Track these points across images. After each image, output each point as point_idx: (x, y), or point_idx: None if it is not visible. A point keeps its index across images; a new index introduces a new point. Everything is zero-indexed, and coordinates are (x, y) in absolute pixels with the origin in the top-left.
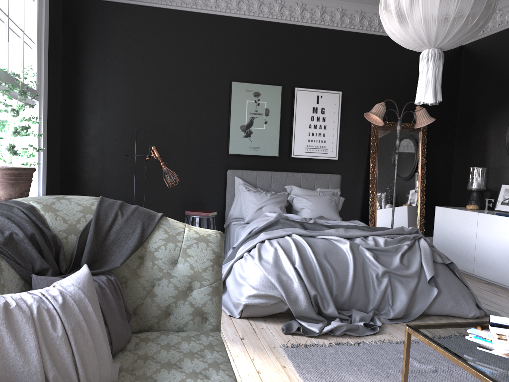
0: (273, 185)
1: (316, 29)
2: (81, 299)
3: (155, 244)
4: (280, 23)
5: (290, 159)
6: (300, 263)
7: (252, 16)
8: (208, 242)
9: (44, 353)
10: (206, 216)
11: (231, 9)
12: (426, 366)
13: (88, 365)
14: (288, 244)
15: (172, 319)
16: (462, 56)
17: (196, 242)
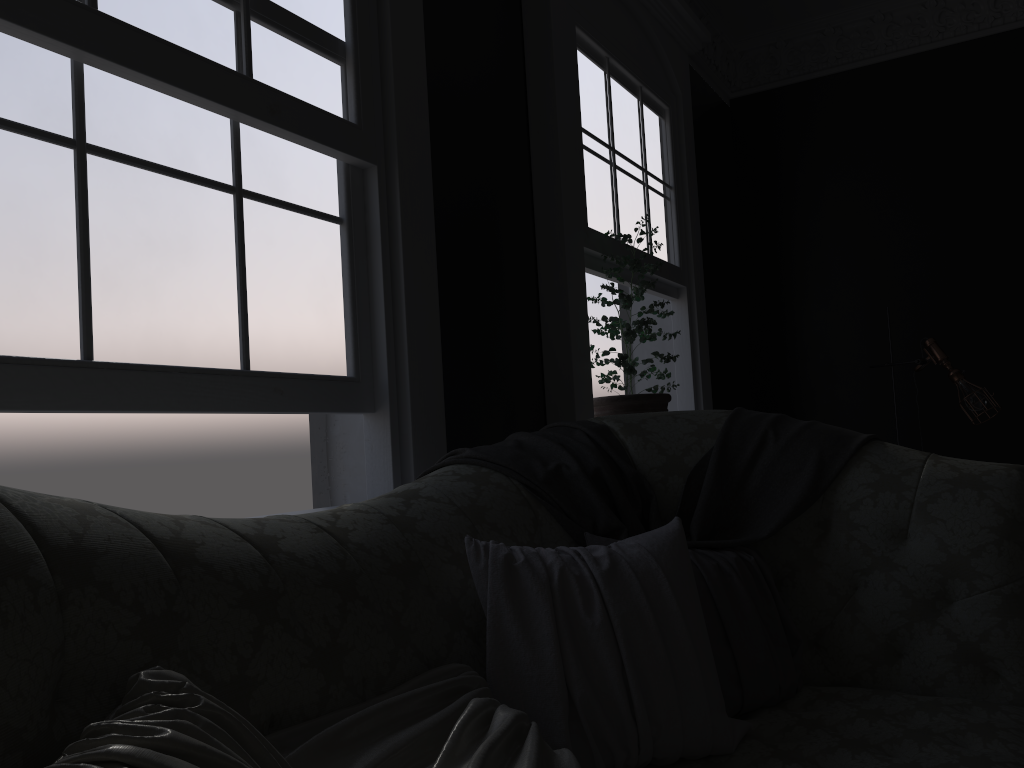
0: None
1: None
2: (650, 571)
3: (850, 495)
4: None
5: None
6: None
7: None
8: (983, 489)
9: (567, 651)
10: None
11: None
12: None
13: (655, 693)
14: None
15: (905, 666)
16: None
17: (949, 490)
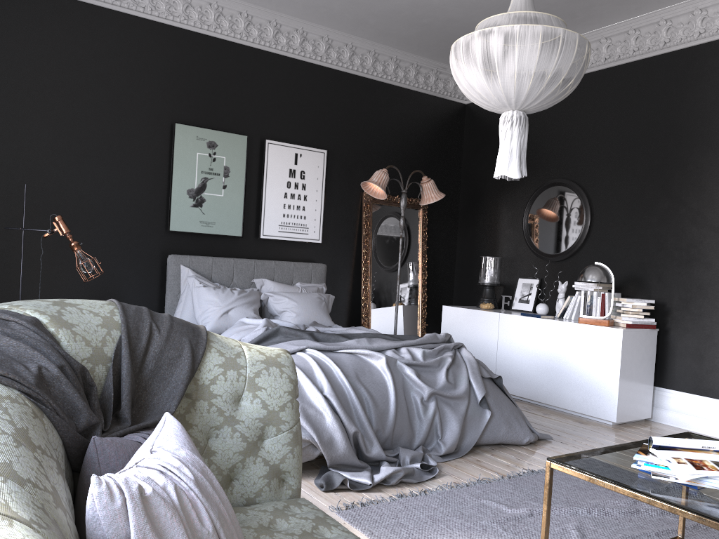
0: (236, 278)
1: (294, 60)
2: (203, 469)
3: (210, 373)
4: (245, 46)
5: (258, 241)
6: (331, 389)
7: (206, 31)
8: (281, 367)
9: None
10: None
11: (175, 16)
12: (519, 510)
13: None
14: (306, 364)
15: (236, 487)
16: (465, 117)
17: (265, 368)
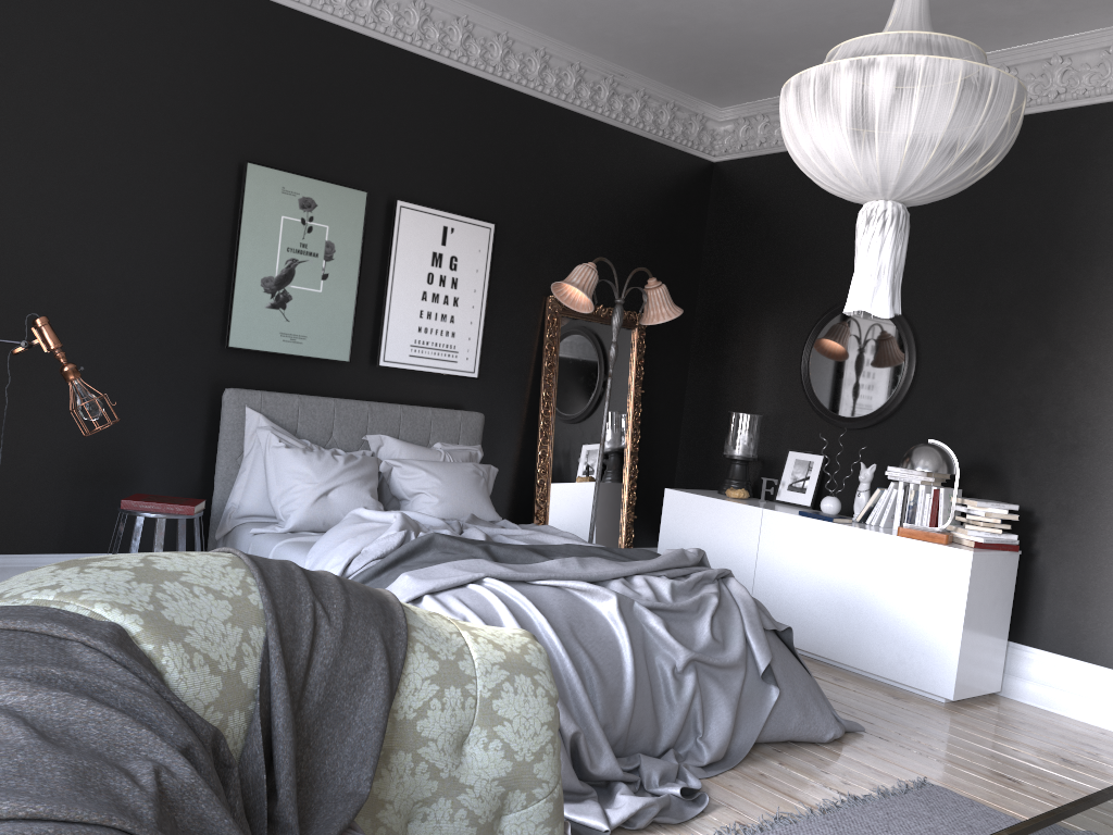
0: (336, 433)
1: (449, 70)
2: None
3: (416, 696)
4: (371, 39)
5: (375, 370)
6: None
7: (308, 7)
8: (533, 673)
9: None
10: (185, 515)
11: None
12: None
13: None
14: (489, 607)
15: None
16: (712, 184)
17: (508, 678)
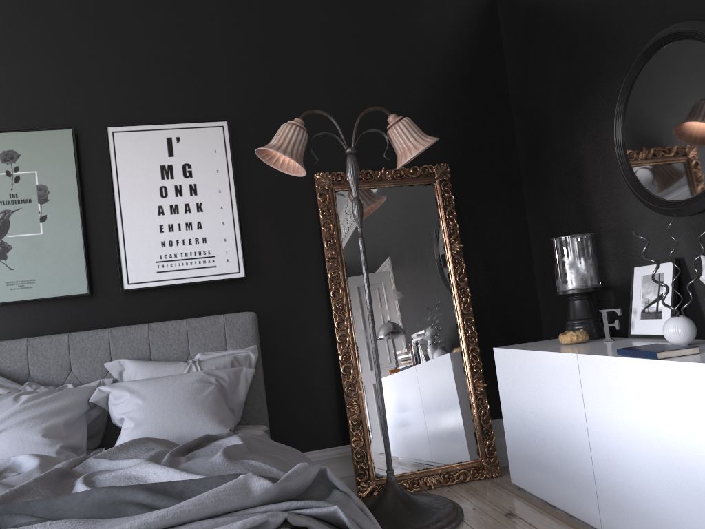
0: (75, 367)
1: None
2: None
3: None
4: None
5: (126, 295)
6: None
7: None
8: None
9: None
10: None
11: None
12: None
13: None
14: None
15: None
16: (499, 10)
17: None
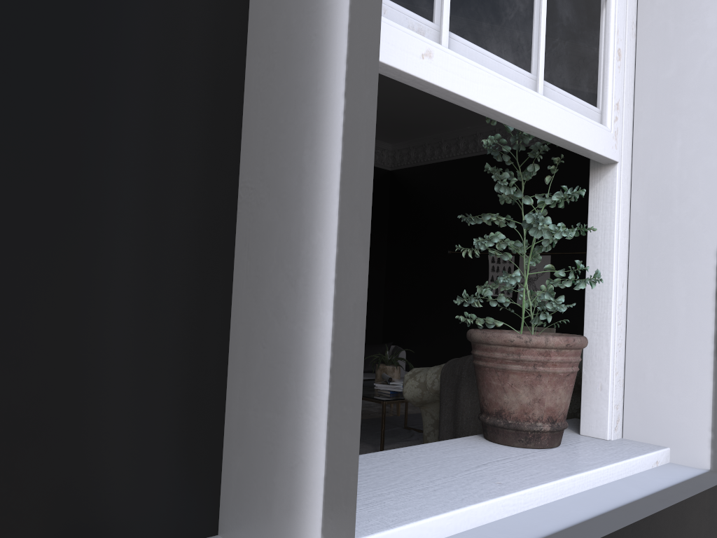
0: None
1: None
2: None
3: None
4: None
5: None
6: None
7: None
8: None
9: None
10: None
11: None
12: None
13: None
14: None
15: None
16: None
17: None
